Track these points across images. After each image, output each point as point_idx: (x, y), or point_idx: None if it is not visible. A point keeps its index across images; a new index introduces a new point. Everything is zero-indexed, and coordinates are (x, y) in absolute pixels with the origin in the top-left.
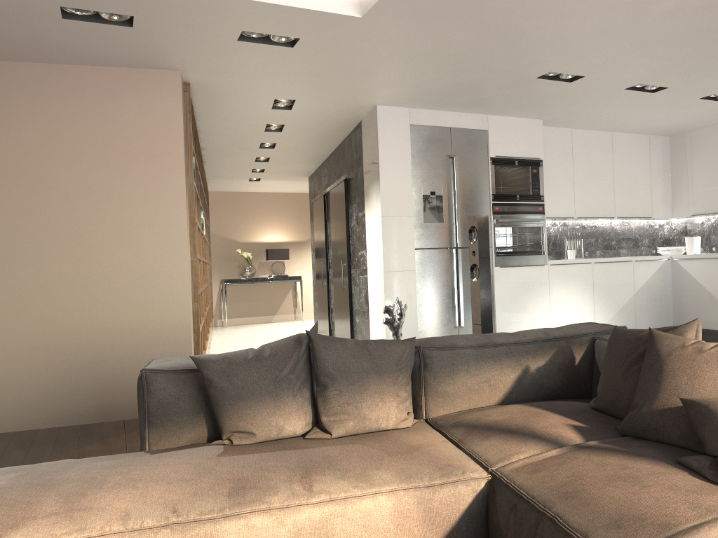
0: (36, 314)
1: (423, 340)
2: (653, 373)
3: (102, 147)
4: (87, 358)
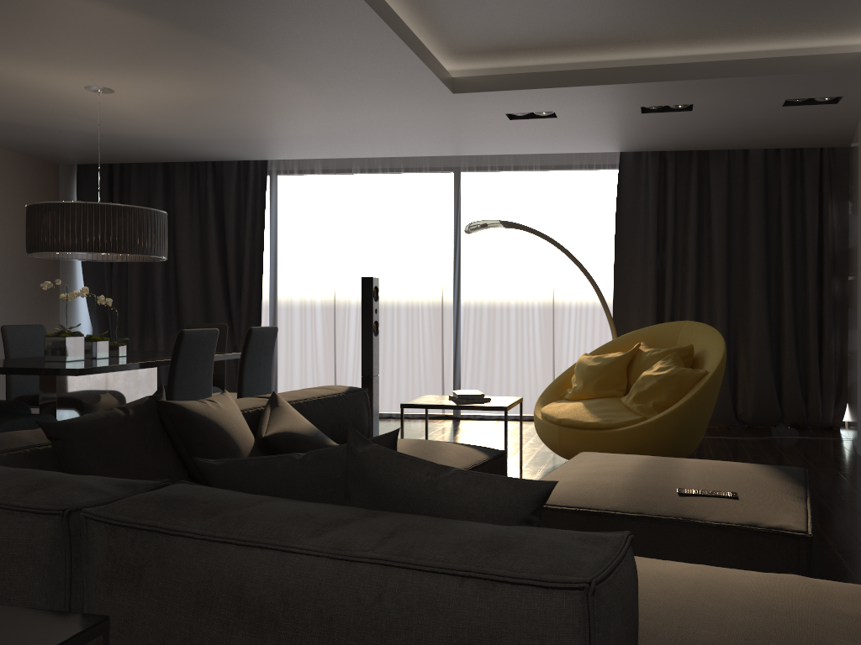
0: None
1: (99, 487)
2: (218, 432)
3: None
4: None
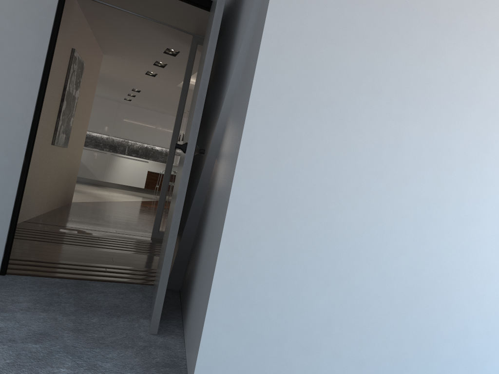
0: (70, 154)
1: None
2: None
3: (91, 81)
4: (69, 176)
